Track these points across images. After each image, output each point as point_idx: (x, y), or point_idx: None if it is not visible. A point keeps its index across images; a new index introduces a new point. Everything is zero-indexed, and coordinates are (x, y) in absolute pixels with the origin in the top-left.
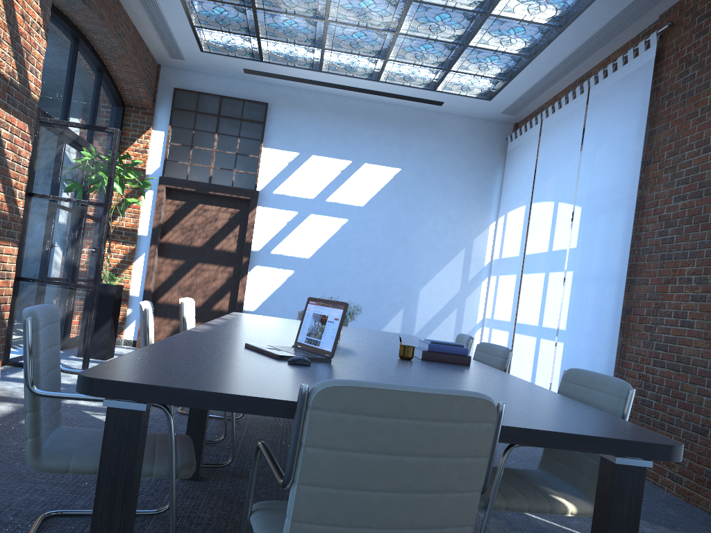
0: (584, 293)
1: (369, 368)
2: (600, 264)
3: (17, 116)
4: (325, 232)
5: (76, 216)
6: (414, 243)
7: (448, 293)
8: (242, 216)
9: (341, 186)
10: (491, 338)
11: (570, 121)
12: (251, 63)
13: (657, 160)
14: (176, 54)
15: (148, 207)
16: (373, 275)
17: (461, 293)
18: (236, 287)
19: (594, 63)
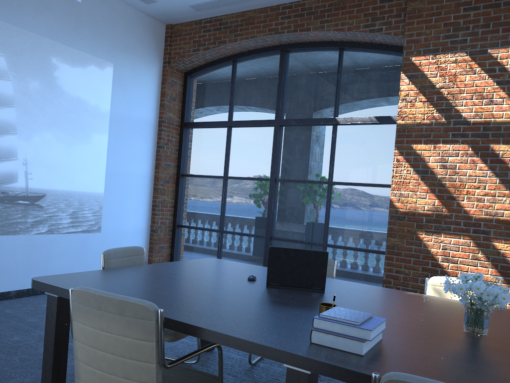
0: None
1: (246, 289)
2: None
3: None
4: None
5: None
6: None
7: None
8: None
9: None
10: None
11: None
12: None
13: None
14: None
15: None
16: None
17: None
18: None
19: None
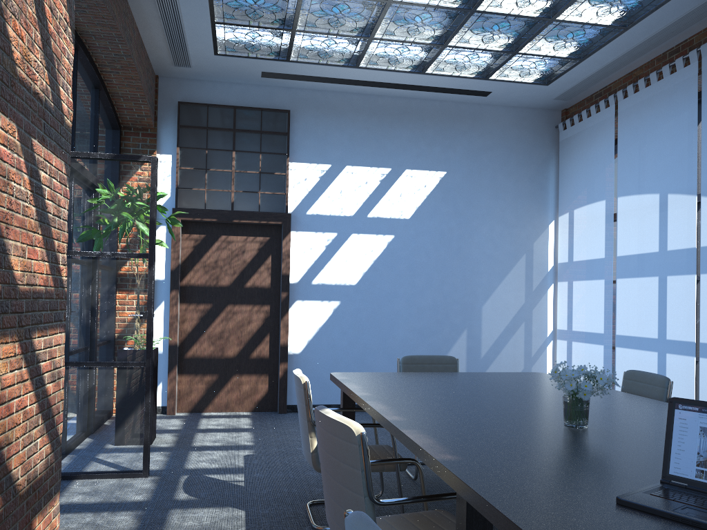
0: None
1: None
2: None
3: (53, 152)
4: (371, 252)
5: (113, 273)
6: (470, 255)
7: (513, 307)
8: (273, 245)
9: (382, 198)
10: (573, 352)
11: (671, 99)
12: (274, 64)
13: None
14: (182, 61)
15: (162, 246)
16: (429, 295)
17: (527, 305)
18: (275, 328)
19: (697, 29)
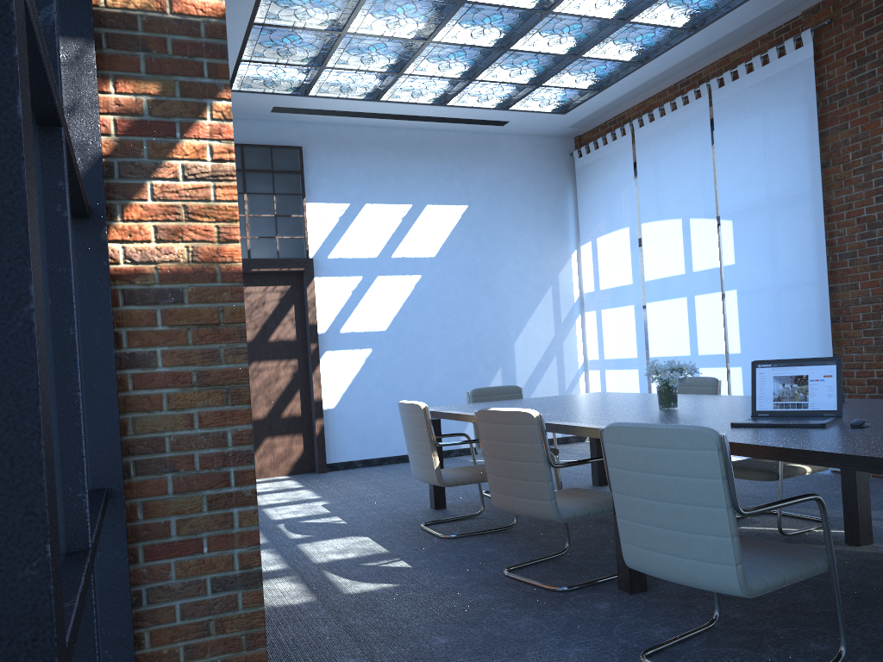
0: (763, 310)
1: (880, 418)
2: (782, 276)
3: None
4: (399, 295)
5: None
6: (498, 290)
7: (544, 341)
8: (295, 293)
9: (405, 236)
10: (607, 380)
11: (685, 129)
12: (290, 99)
13: (839, 162)
14: None
15: None
16: (462, 335)
17: (557, 338)
18: (305, 383)
19: (705, 64)
